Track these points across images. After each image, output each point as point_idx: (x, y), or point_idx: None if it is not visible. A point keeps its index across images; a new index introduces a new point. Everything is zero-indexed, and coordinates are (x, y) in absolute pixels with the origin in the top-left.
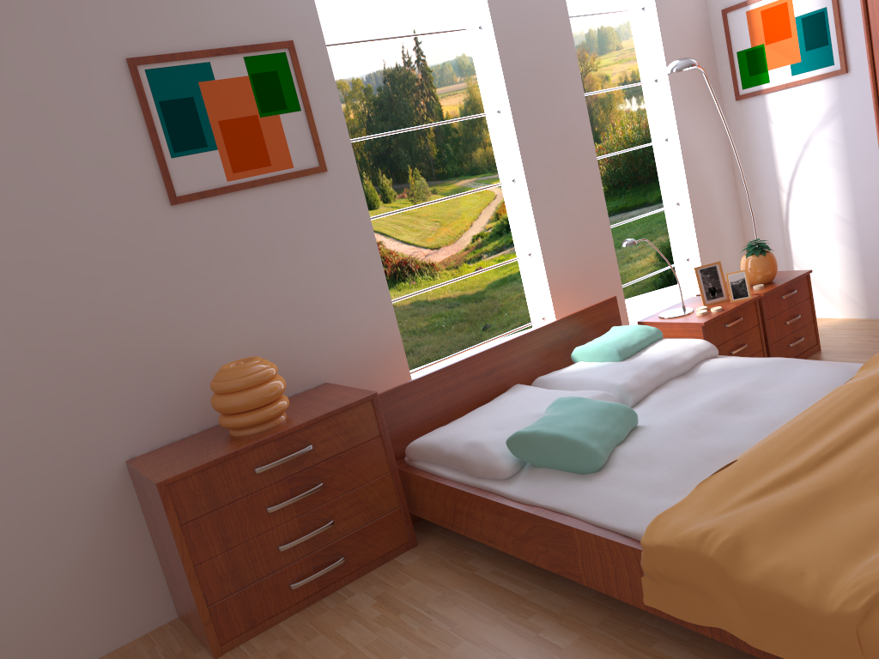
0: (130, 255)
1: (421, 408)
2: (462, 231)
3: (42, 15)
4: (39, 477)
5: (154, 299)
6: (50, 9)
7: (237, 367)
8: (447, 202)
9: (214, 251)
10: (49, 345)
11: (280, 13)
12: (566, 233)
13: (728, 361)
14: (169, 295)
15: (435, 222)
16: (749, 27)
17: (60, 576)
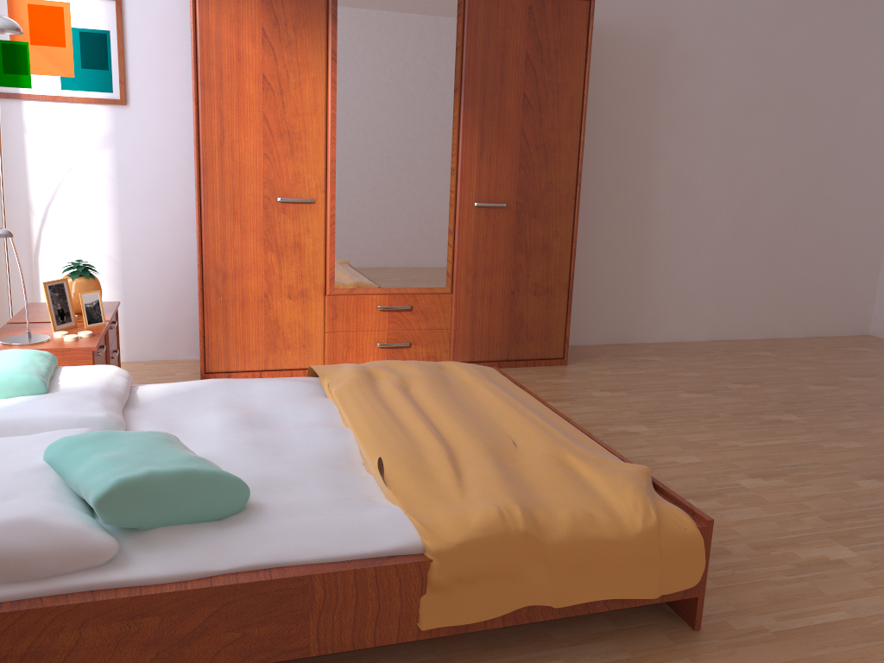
0: None
1: None
2: None
3: None
4: None
5: None
6: None
7: None
8: None
9: None
10: None
11: None
12: None
13: (166, 386)
14: None
15: None
16: (11, 17)
17: None
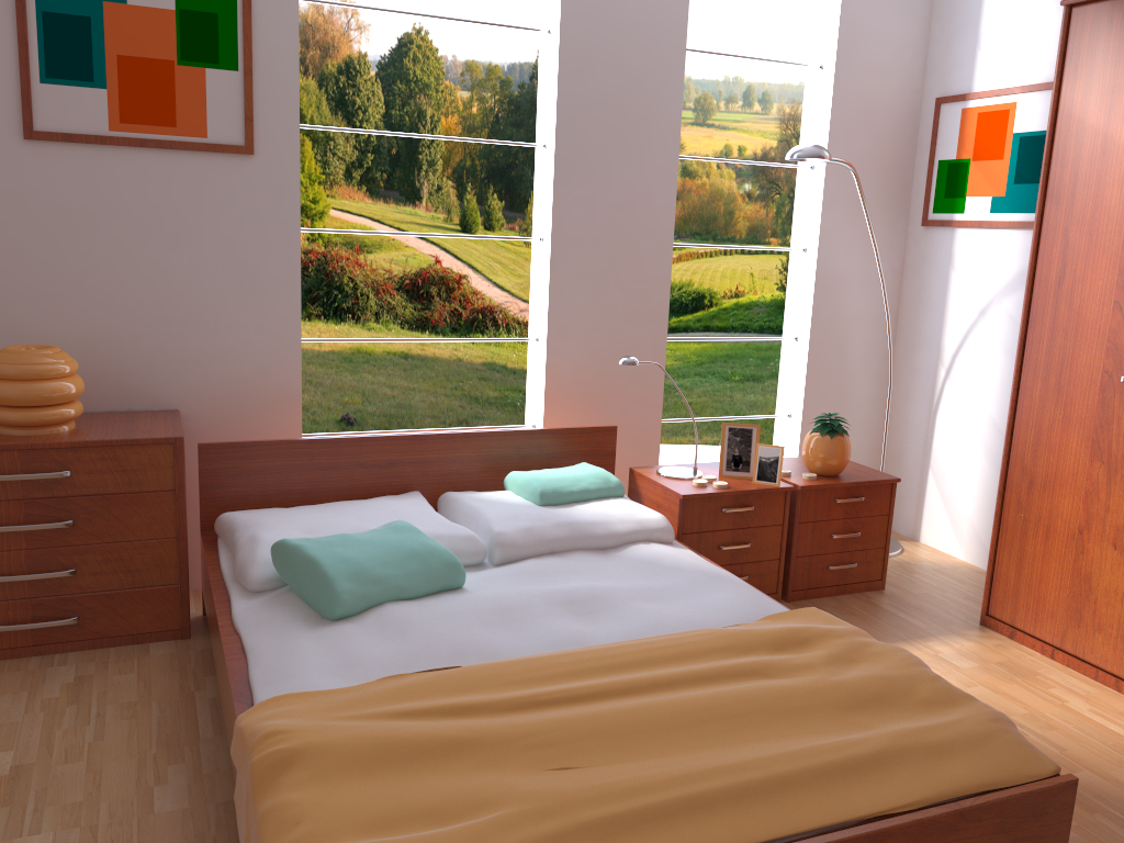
0: None
1: (270, 479)
2: None
3: None
4: None
5: None
6: None
7: (15, 351)
8: None
9: (67, 209)
10: None
11: None
12: (593, 327)
13: (662, 552)
14: None
15: None
16: (960, 131)
17: None
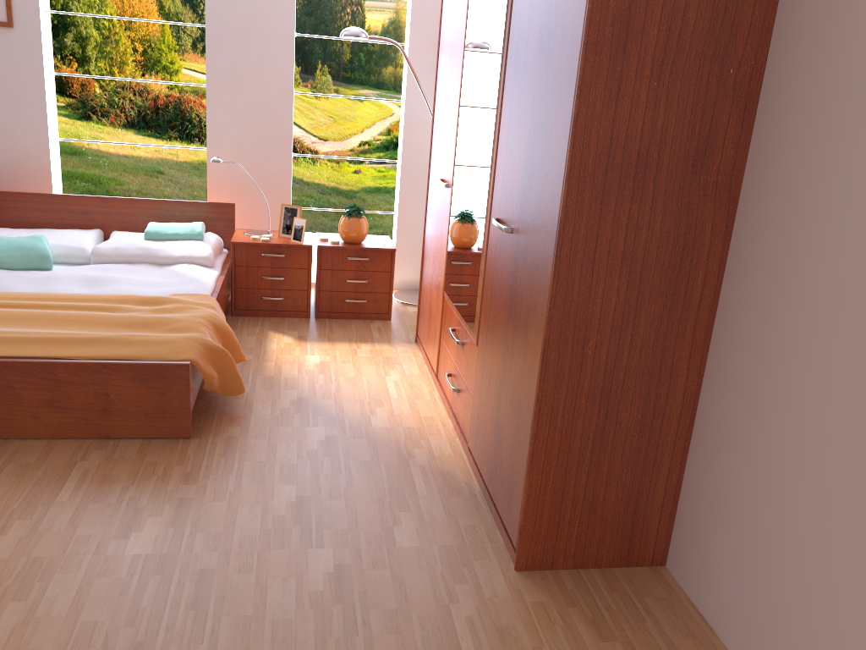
0: None
1: (15, 213)
2: (352, 133)
3: None
4: None
5: None
6: None
7: None
8: (346, 104)
9: None
10: None
11: None
12: (238, 143)
13: (188, 268)
14: None
15: (330, 117)
16: None
17: None
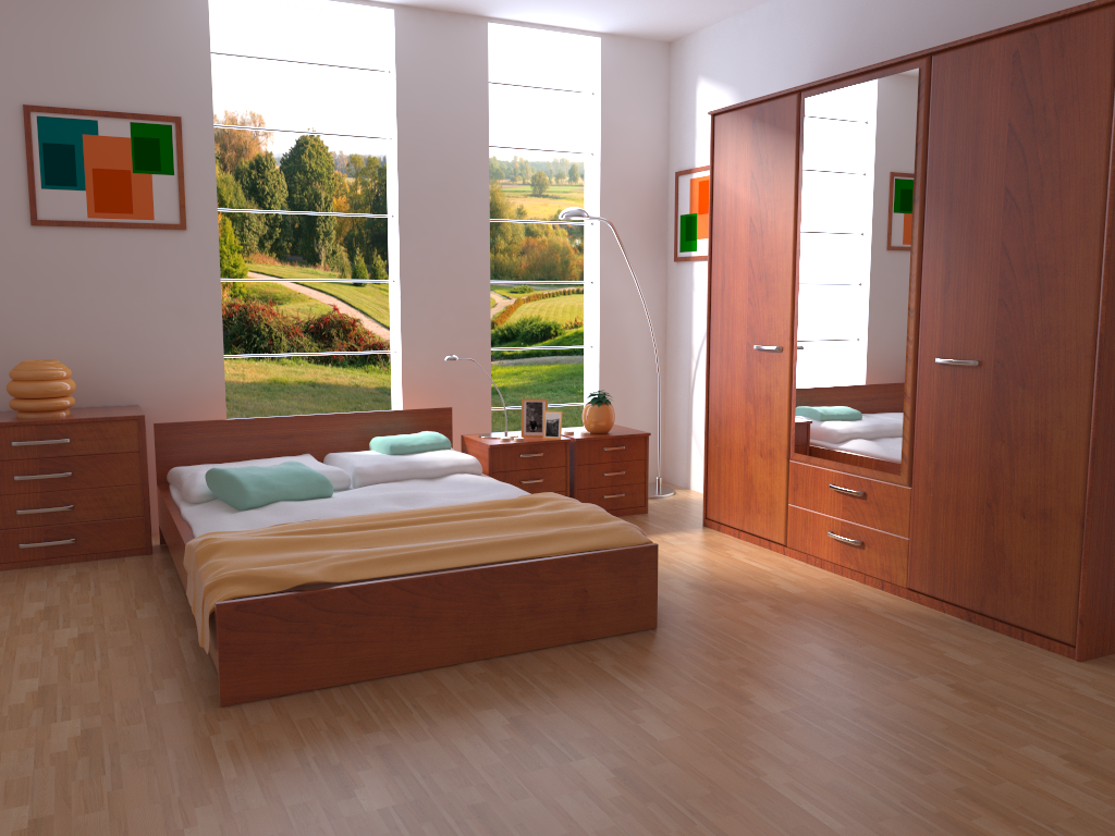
0: None
1: (205, 447)
2: None
3: None
4: None
5: None
6: None
7: (30, 362)
8: None
9: (60, 271)
10: None
11: (175, 93)
12: (435, 341)
13: (470, 477)
14: (10, 295)
15: None
16: (690, 195)
17: None
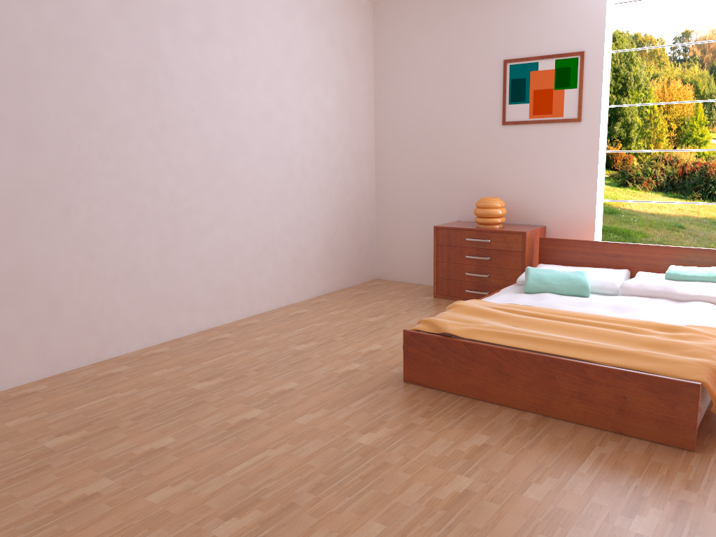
0: (481, 142)
1: (565, 255)
2: None
3: (479, 42)
4: (430, 213)
5: (484, 162)
6: (482, 39)
7: (482, 198)
8: None
9: (513, 149)
10: (446, 168)
11: (582, 36)
12: None
13: (702, 305)
14: (490, 162)
15: None
16: None
17: (426, 250)
